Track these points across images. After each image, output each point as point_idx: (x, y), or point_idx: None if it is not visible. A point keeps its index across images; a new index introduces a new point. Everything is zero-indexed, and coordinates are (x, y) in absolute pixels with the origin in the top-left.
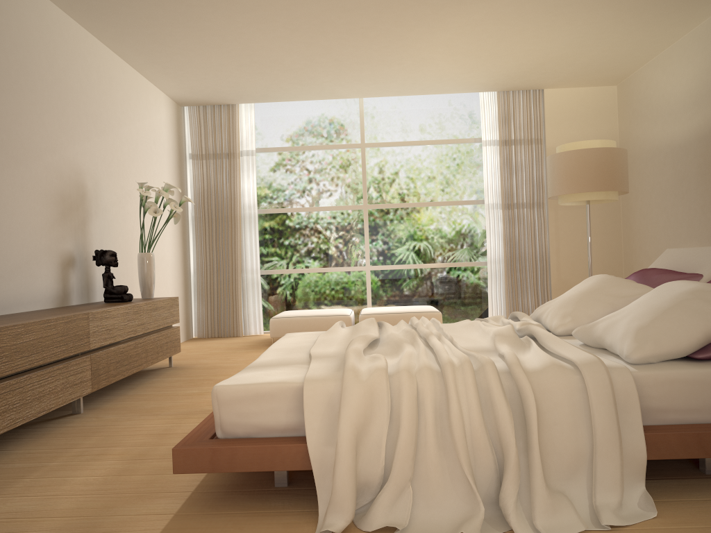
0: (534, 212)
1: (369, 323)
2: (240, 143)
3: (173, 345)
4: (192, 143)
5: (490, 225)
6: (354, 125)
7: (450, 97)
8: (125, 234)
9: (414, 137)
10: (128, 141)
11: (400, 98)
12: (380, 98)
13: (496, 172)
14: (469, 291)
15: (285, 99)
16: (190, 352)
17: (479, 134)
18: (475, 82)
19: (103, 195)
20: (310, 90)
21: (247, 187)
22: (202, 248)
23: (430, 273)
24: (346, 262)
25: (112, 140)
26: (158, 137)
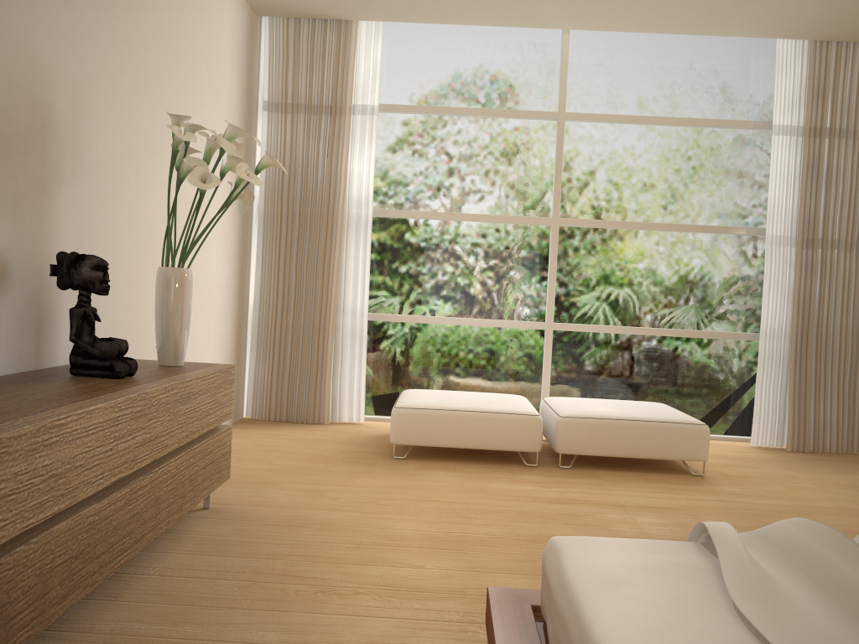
0: (851, 258)
1: (840, 552)
2: (353, 91)
3: (217, 468)
4: (271, 82)
5: (771, 272)
6: (549, 81)
7: (718, 47)
8: (136, 227)
9: (651, 109)
10: (159, 41)
11: (632, 40)
12: (599, 38)
13: (791, 182)
14: (717, 381)
15: (442, 19)
16: (243, 462)
17: (761, 116)
18: (792, 15)
19: (95, 136)
20: (494, 1)
21: (358, 169)
22: (272, 267)
23: (654, 344)
24: (513, 313)
25: (125, 28)
26: (215, 55)
